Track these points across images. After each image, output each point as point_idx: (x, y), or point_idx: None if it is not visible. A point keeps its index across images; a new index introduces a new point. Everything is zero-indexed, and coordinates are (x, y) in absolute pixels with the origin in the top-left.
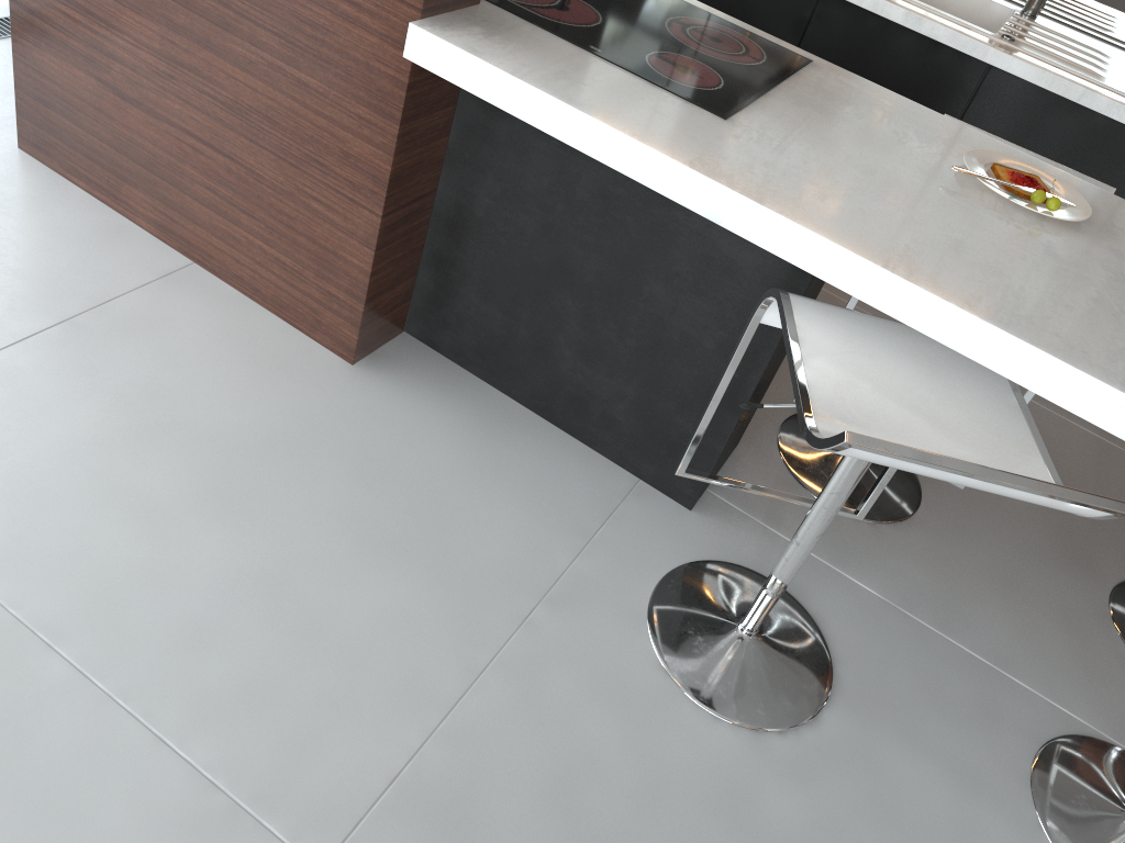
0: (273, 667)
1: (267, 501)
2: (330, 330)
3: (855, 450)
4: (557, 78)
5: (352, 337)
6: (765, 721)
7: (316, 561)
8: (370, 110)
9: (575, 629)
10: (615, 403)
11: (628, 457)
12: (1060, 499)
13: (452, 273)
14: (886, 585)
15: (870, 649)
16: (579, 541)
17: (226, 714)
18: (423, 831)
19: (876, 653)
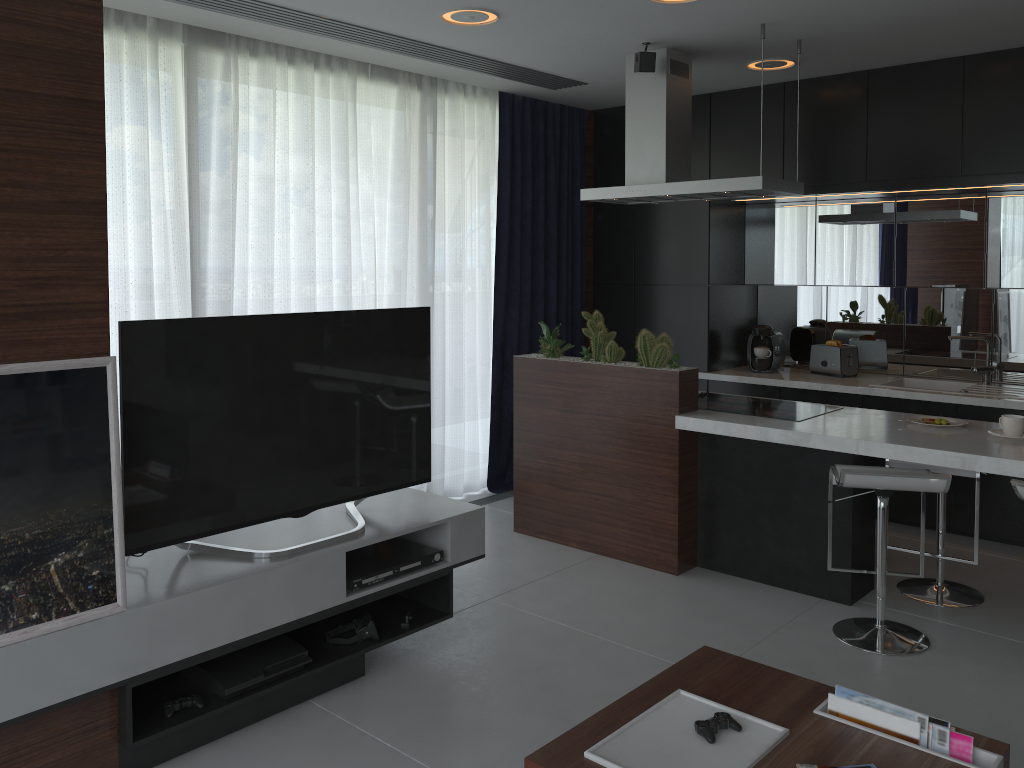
0: (675, 640)
1: (656, 607)
2: (664, 562)
3: (847, 475)
4: (731, 419)
5: (674, 560)
6: (893, 652)
7: (682, 619)
8: (666, 454)
9: (798, 633)
10: (798, 561)
11: (813, 588)
12: (924, 477)
13: (712, 527)
14: (961, 623)
15: (951, 638)
16: (795, 614)
17: (662, 648)
18: None
19: (954, 639)
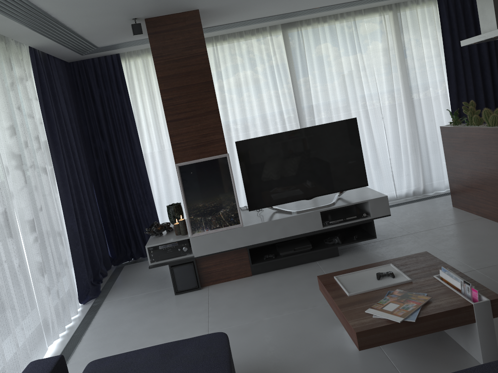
0: (476, 255)
1: (484, 241)
2: None
3: None
4: None
5: None
6: None
7: (491, 247)
8: None
9: None
10: None
11: None
12: None
13: None
14: None
15: None
16: None
17: (466, 257)
18: (496, 269)
19: None
